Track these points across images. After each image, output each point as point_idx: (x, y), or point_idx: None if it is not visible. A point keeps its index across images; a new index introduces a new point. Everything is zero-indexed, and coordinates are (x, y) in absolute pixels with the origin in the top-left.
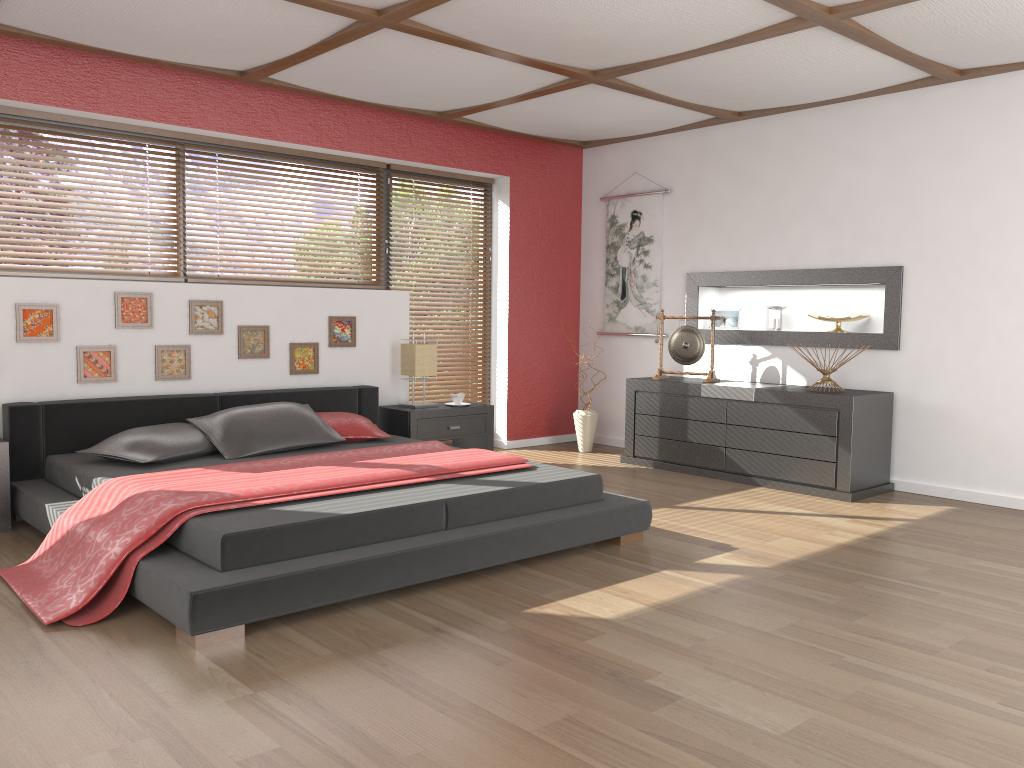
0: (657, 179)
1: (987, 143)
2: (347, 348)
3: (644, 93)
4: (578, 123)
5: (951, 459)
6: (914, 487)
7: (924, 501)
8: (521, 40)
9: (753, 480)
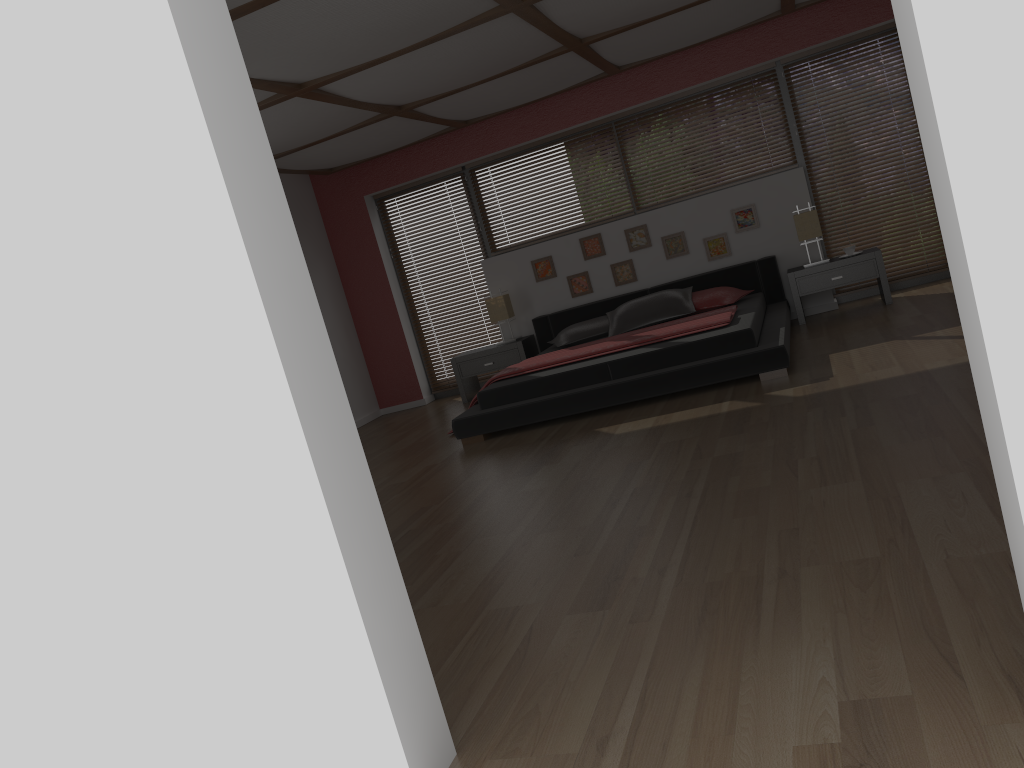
0: None
1: None
2: (752, 230)
3: None
4: None
5: None
6: None
7: None
8: (654, 11)
9: None
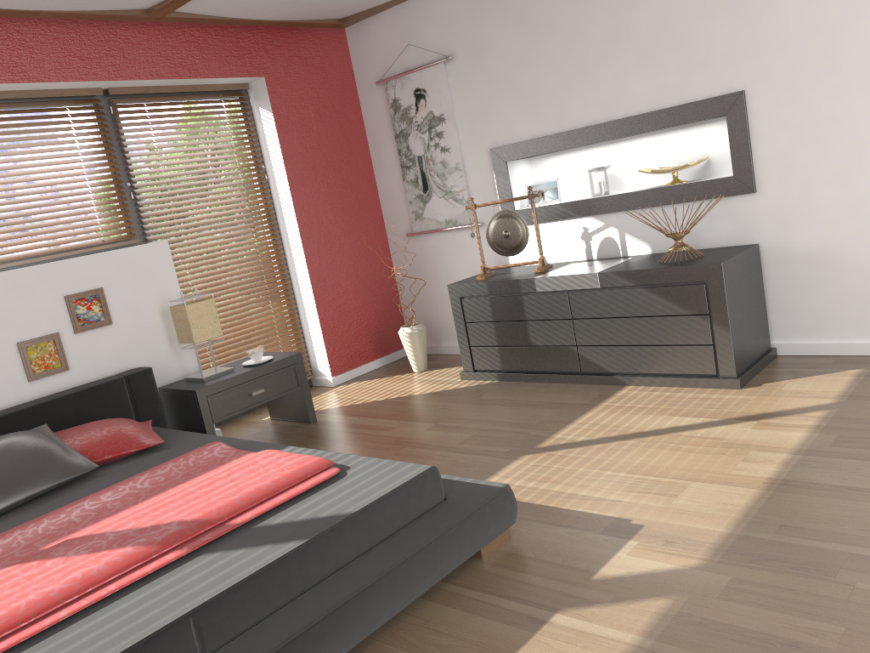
0: (434, 47)
1: None
2: (101, 328)
3: None
4: None
5: (840, 309)
6: (801, 348)
7: (821, 367)
8: None
9: (617, 379)
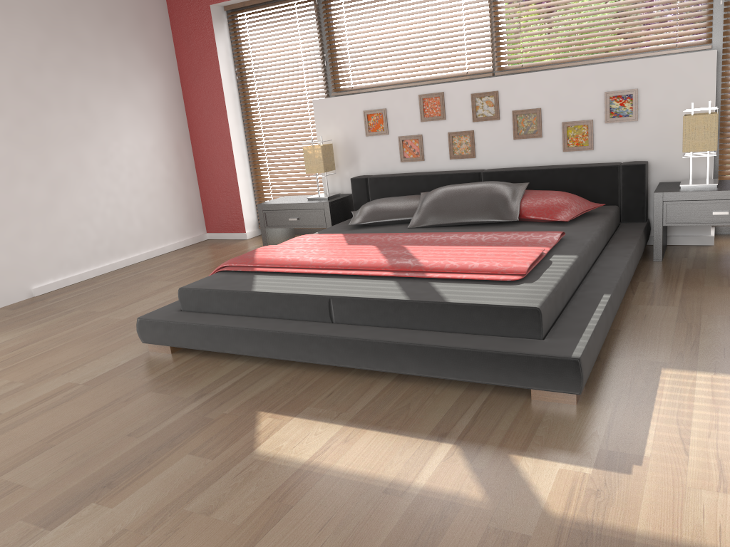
0: None
1: None
2: (627, 123)
3: None
4: None
5: None
6: None
7: None
8: None
9: None
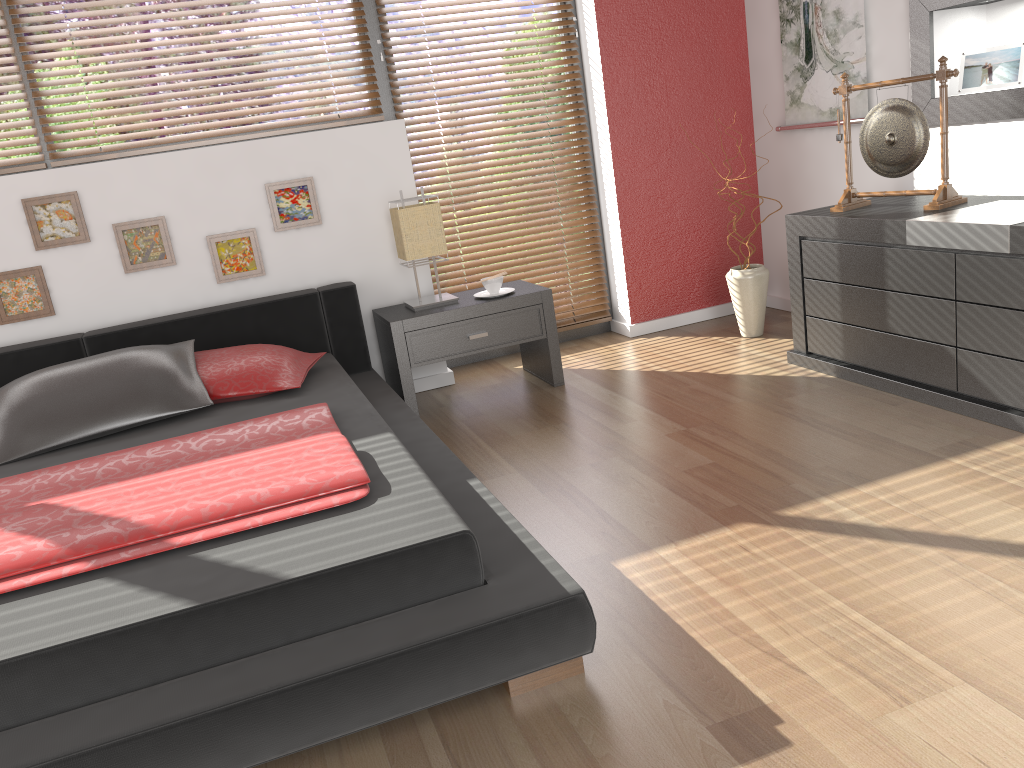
0: None
1: None
2: (308, 228)
3: None
4: None
5: None
6: None
7: None
8: None
9: (1012, 419)
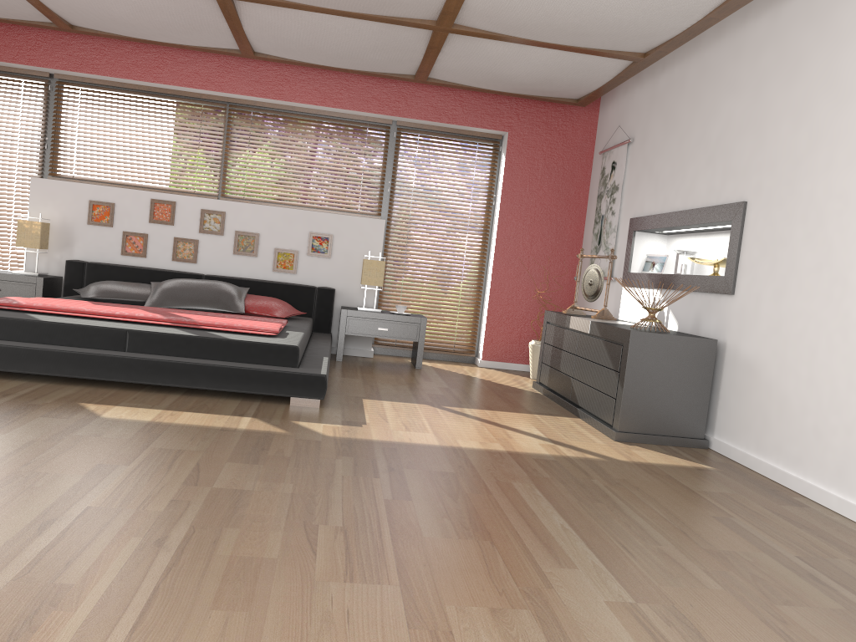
0: (628, 130)
1: (817, 53)
2: (323, 258)
3: (508, 39)
4: (508, 76)
5: (751, 420)
6: (722, 448)
7: (701, 459)
8: None
9: (577, 411)
